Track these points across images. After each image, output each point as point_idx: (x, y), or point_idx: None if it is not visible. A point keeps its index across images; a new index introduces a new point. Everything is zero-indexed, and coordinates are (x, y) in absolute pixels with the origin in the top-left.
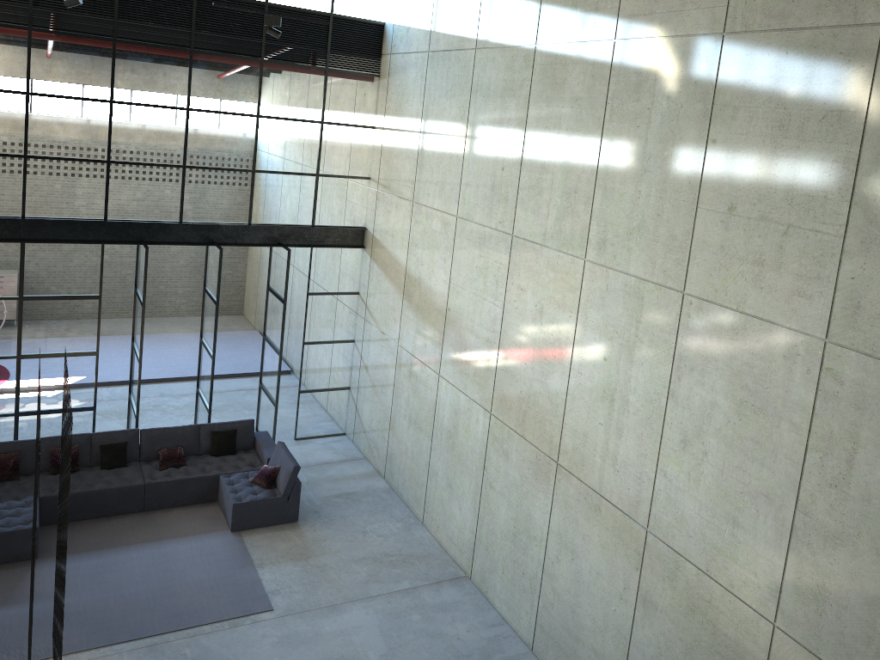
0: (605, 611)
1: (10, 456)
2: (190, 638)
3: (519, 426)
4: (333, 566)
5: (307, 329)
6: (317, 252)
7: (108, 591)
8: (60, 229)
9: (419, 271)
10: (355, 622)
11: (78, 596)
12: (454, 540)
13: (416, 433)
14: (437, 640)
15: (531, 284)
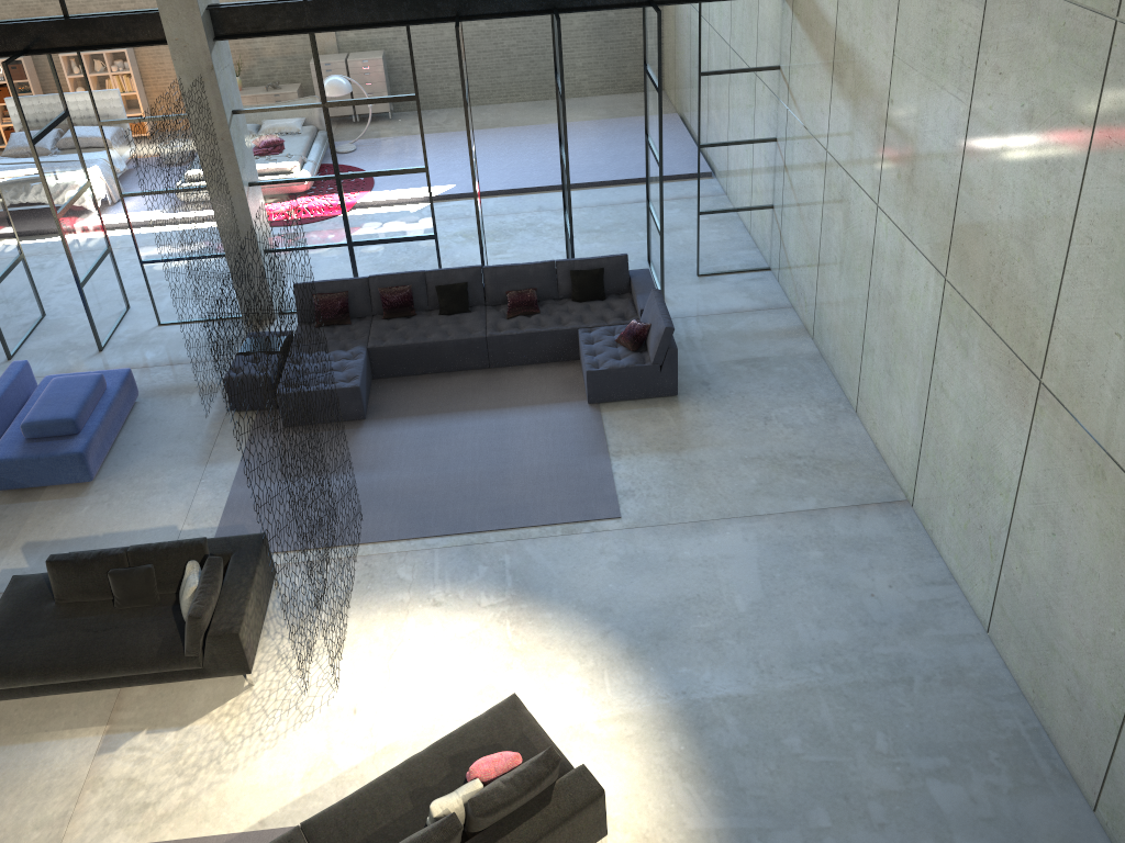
0: (1098, 629)
1: (337, 298)
2: (512, 542)
3: (985, 309)
4: (711, 465)
5: (702, 126)
6: (709, 9)
7: (432, 469)
8: (351, 10)
9: (853, 35)
10: (726, 550)
11: (399, 472)
12: (893, 448)
13: (848, 287)
14: (839, 594)
15: (1016, 66)
